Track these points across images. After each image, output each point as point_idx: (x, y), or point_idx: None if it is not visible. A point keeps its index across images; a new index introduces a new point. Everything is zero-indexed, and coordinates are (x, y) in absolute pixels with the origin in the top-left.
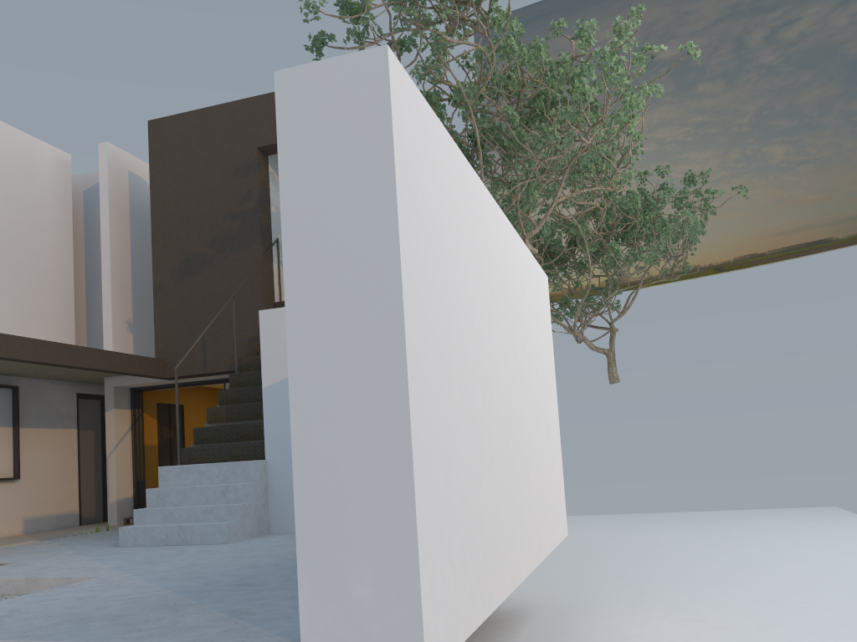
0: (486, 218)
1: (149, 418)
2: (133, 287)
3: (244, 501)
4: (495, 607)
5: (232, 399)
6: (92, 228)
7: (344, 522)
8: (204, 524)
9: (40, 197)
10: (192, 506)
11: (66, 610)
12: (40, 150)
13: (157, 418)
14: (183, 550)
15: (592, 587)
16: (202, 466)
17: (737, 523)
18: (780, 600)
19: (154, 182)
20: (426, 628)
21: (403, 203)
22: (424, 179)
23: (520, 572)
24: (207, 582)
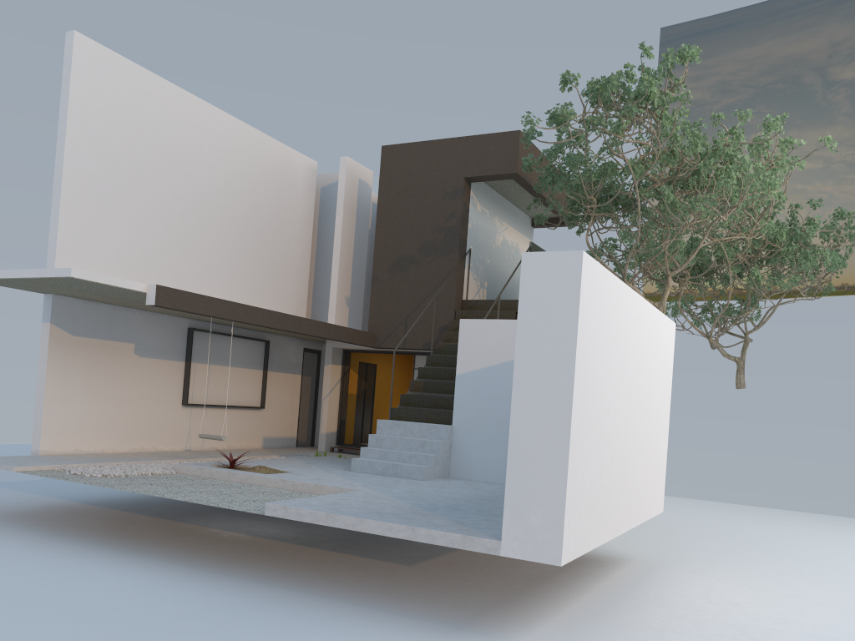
0: (629, 309)
1: (353, 373)
2: (352, 270)
3: (436, 453)
4: (600, 543)
5: (427, 375)
6: (324, 218)
7: (530, 485)
8: (410, 465)
9: (295, 197)
10: (401, 451)
11: (363, 506)
12: (298, 160)
13: (358, 373)
14: (397, 480)
15: (679, 553)
16: (408, 424)
17: (827, 527)
18: (815, 583)
19: (381, 195)
20: (564, 542)
21: (580, 331)
22: (593, 310)
23: (620, 528)
24: (430, 503)
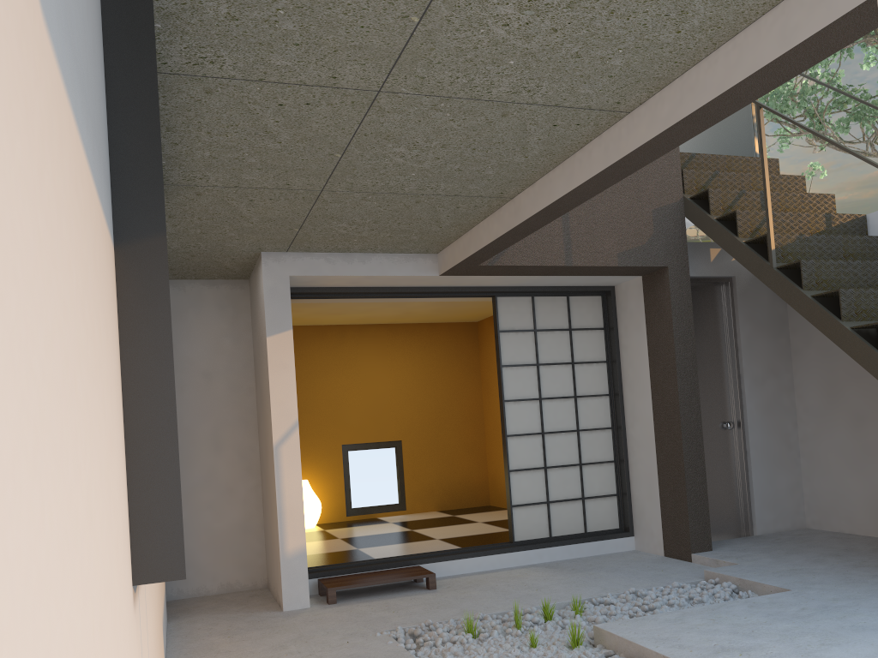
0: None
1: None
2: None
3: None
4: None
5: (867, 311)
6: None
7: None
8: None
9: None
10: None
11: None
12: None
13: None
14: None
15: None
16: None
17: None
18: None
19: None
20: None
21: None
22: None
23: None
24: None
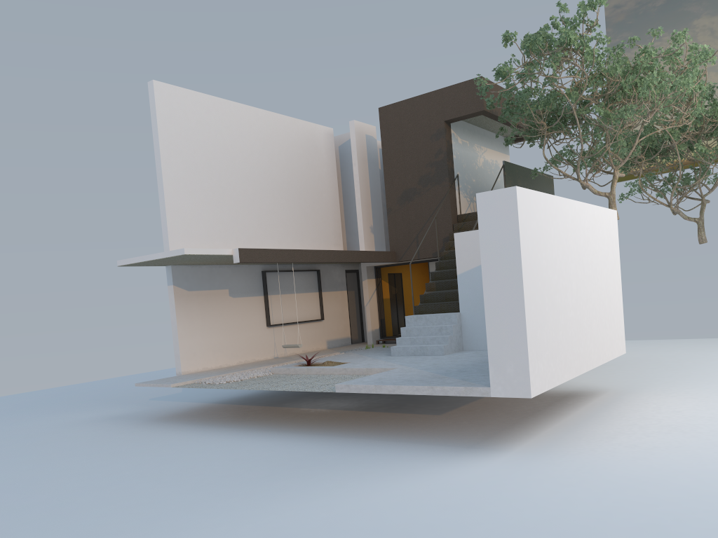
0: (565, 213)
1: (384, 282)
2: (372, 205)
3: (450, 334)
4: (564, 381)
5: (438, 277)
6: (345, 169)
7: (503, 348)
8: (432, 345)
9: (320, 159)
10: (425, 337)
11: (399, 378)
12: (318, 131)
13: (388, 282)
14: (424, 358)
15: (646, 382)
16: (427, 316)
17: None
18: None
19: (384, 146)
20: (531, 382)
21: (522, 240)
22: (531, 223)
23: (582, 369)
24: (446, 370)
